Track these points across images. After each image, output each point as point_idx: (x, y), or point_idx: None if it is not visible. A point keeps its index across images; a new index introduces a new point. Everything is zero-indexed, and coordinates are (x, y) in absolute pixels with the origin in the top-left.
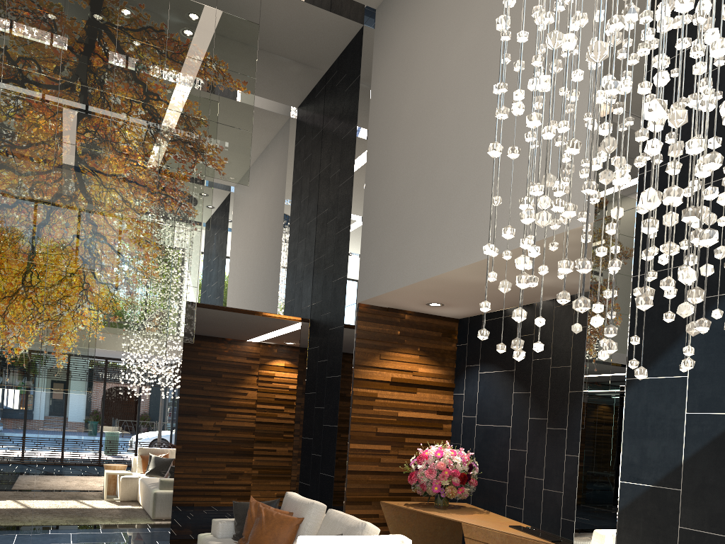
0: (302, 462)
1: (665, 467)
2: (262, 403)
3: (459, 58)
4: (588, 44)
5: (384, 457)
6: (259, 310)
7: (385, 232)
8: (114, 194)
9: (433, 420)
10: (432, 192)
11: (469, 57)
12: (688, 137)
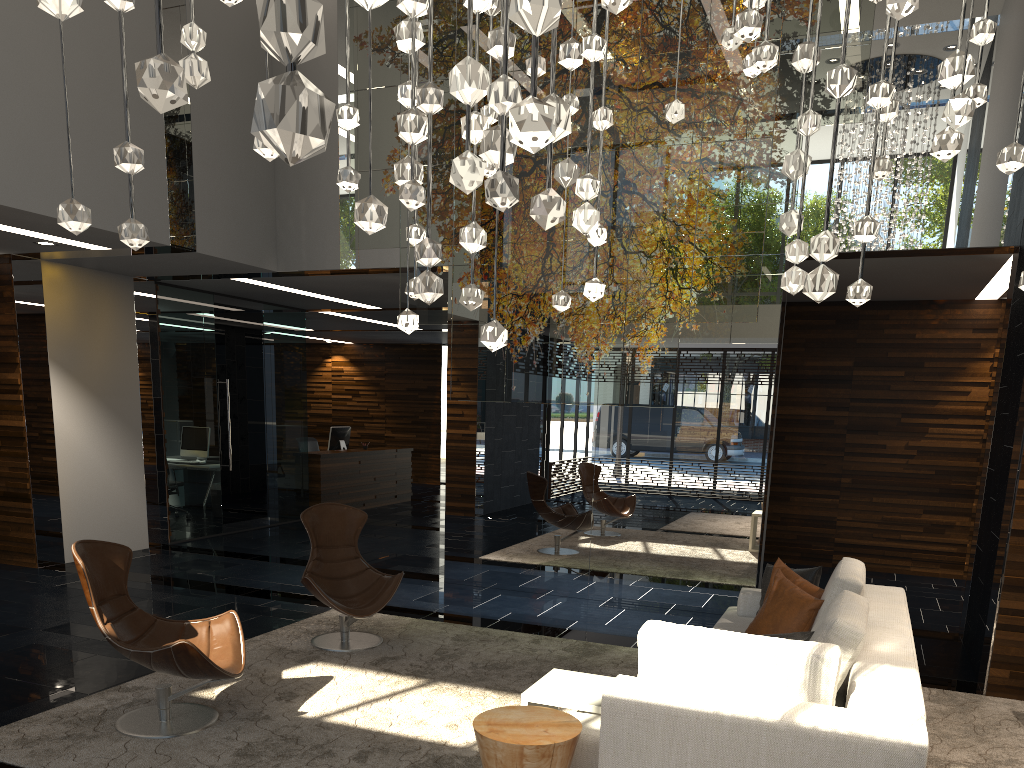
0: (981, 512)
1: None
2: None
3: None
4: None
5: None
6: (913, 248)
7: None
8: (646, 117)
9: None
10: None
11: None
12: None
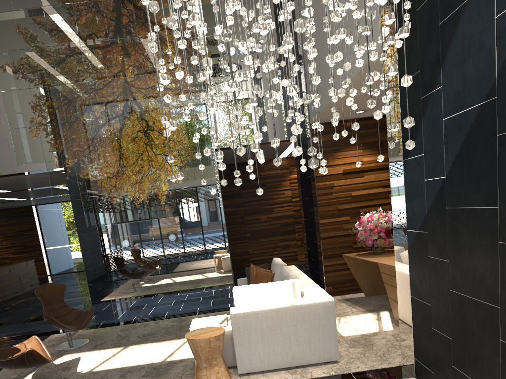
0: (306, 235)
1: (421, 218)
2: (295, 197)
3: None
4: None
5: (346, 225)
6: (261, 142)
7: None
8: (152, 99)
9: (380, 193)
10: (324, 37)
11: None
12: None
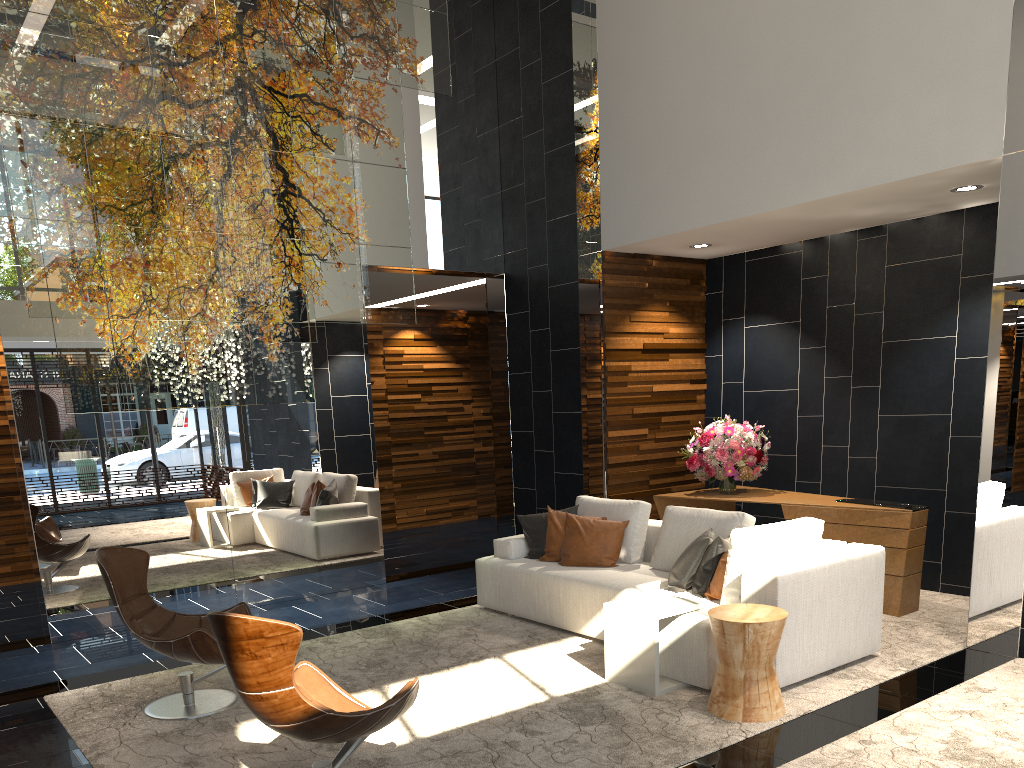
0: (517, 463)
1: None
2: (393, 393)
3: None
4: None
5: (642, 444)
6: (446, 268)
7: (648, 155)
8: (300, 125)
9: (687, 392)
10: (734, 104)
11: None
12: None
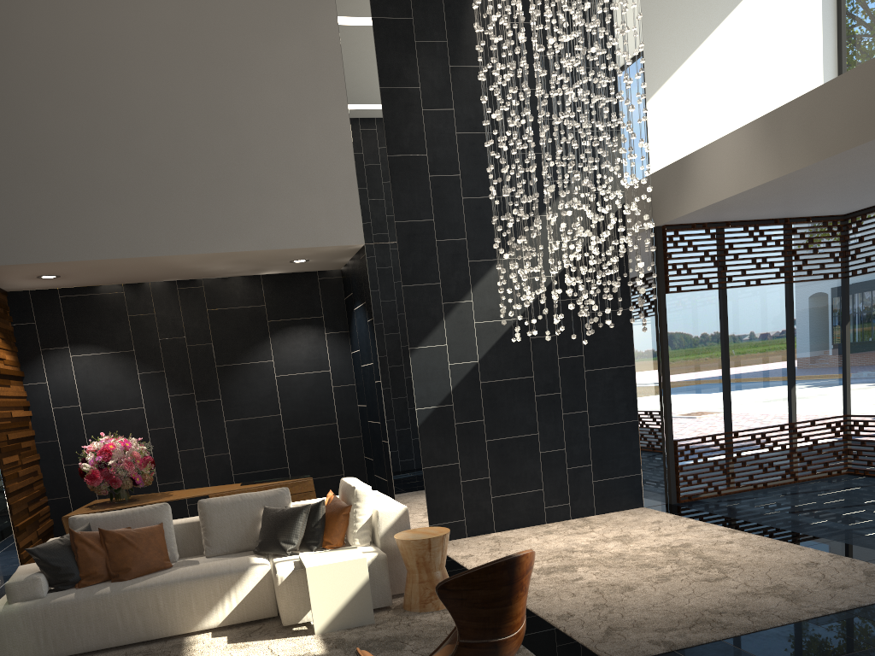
0: None
1: (442, 395)
2: None
3: (147, 24)
4: (333, 109)
5: (17, 471)
6: None
7: (20, 182)
8: None
9: (24, 418)
10: (130, 160)
11: (166, 33)
12: (424, 209)
